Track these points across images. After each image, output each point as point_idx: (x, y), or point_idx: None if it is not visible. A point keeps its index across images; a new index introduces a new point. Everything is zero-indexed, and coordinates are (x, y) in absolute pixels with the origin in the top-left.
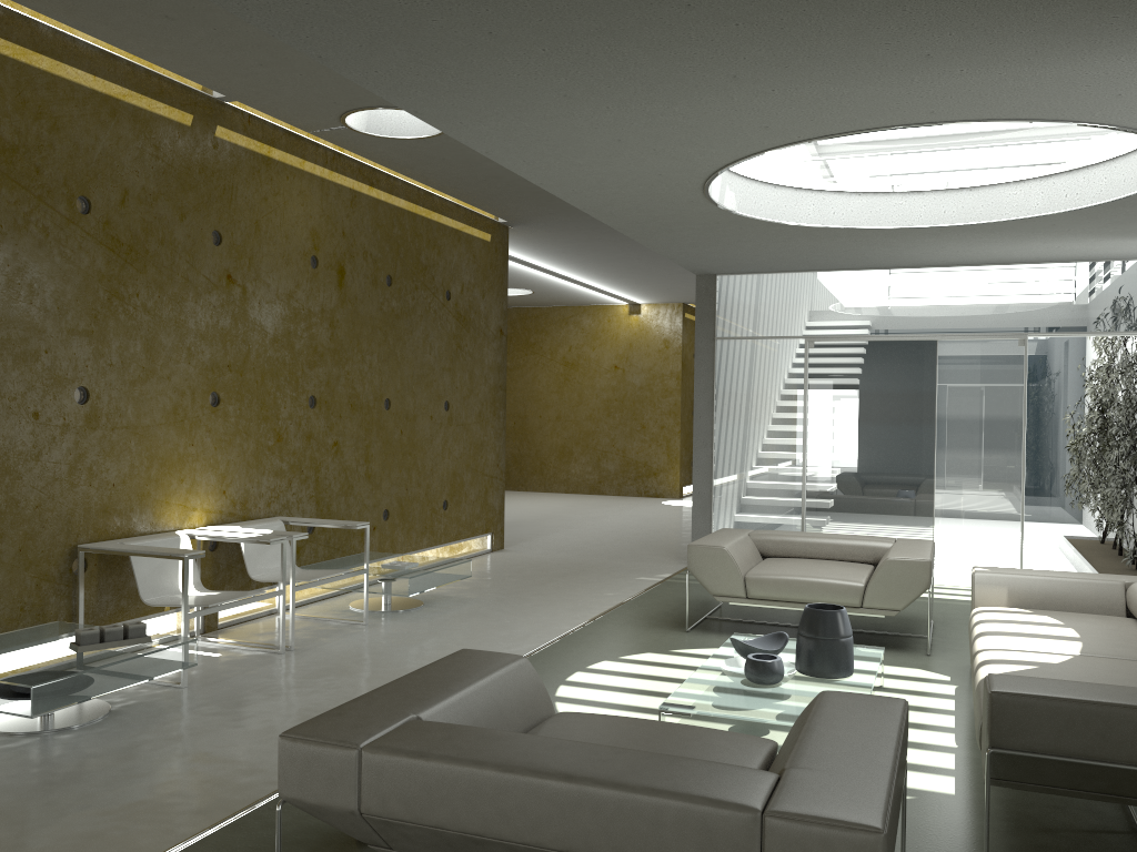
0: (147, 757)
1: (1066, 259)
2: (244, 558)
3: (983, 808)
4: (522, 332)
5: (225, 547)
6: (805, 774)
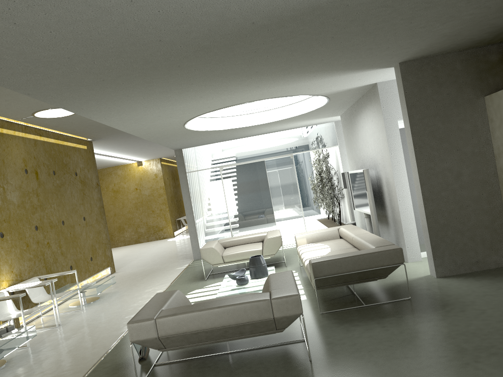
0: (39, 367)
1: (299, 126)
2: (29, 295)
3: (315, 299)
4: None
5: (17, 293)
6: (276, 290)
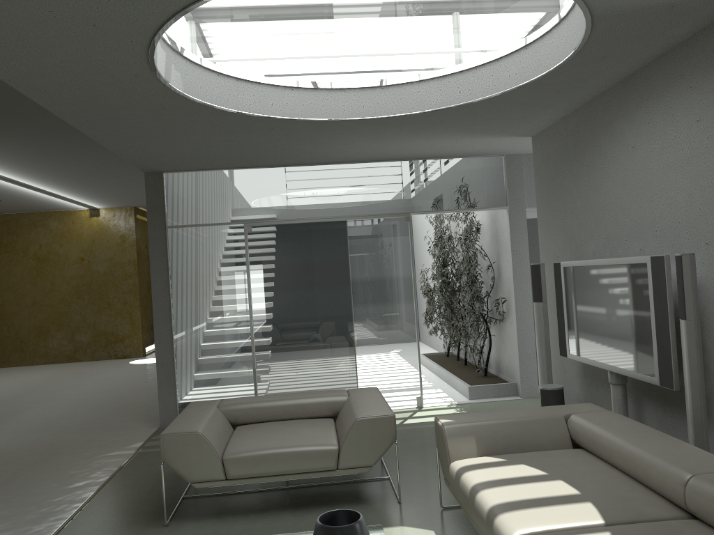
0: None
1: (432, 156)
2: None
3: None
4: None
5: None
6: None
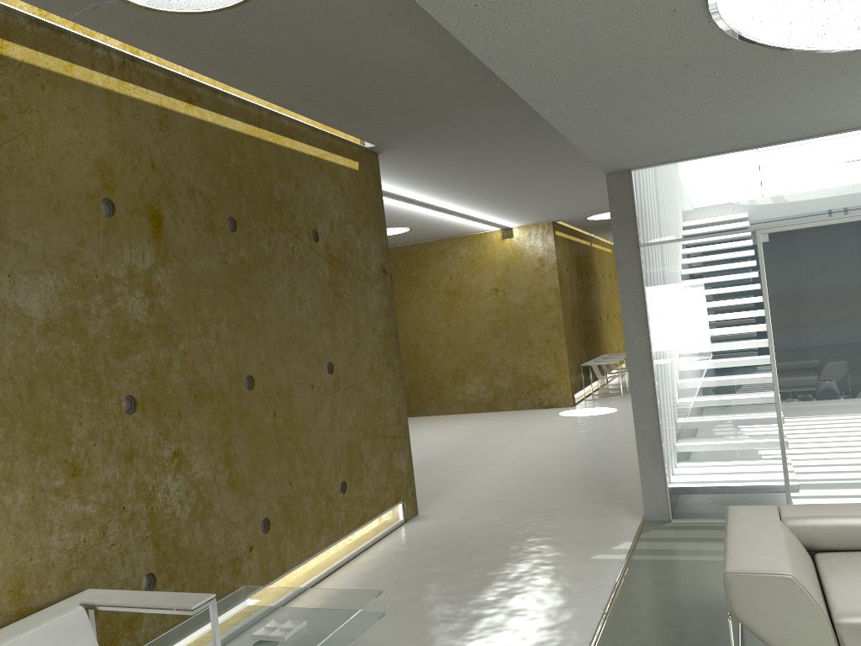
0: None
1: None
2: None
3: None
4: (404, 268)
5: None
6: None
